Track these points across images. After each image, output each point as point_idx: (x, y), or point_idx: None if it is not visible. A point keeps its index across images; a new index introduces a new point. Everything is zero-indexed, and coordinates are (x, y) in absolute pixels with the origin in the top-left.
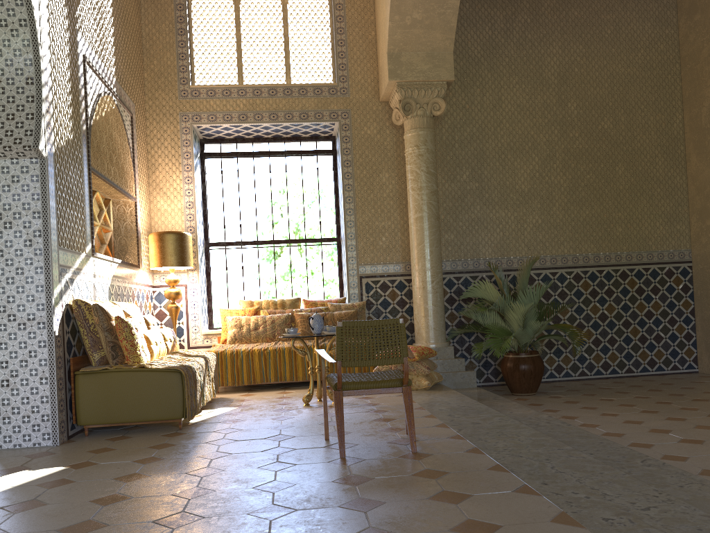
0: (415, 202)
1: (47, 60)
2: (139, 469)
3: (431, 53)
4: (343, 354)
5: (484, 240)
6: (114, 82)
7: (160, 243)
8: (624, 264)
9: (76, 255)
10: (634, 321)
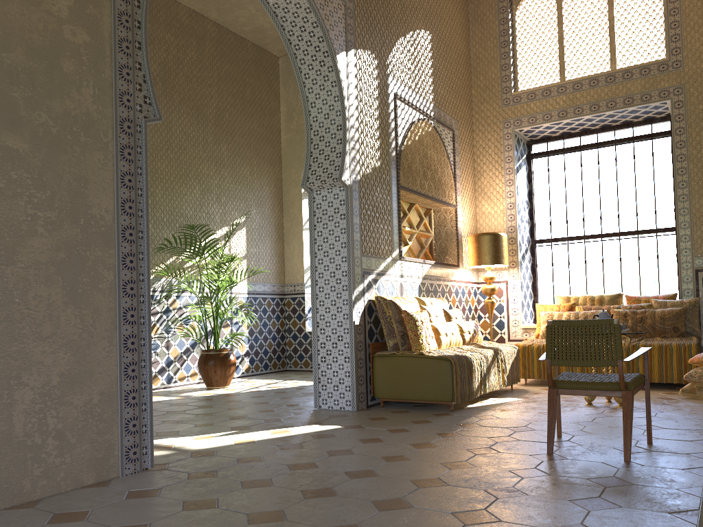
0: None
1: (354, 107)
2: (383, 436)
3: None
4: (552, 353)
5: None
6: (431, 107)
7: (475, 244)
8: None
9: (381, 260)
10: None
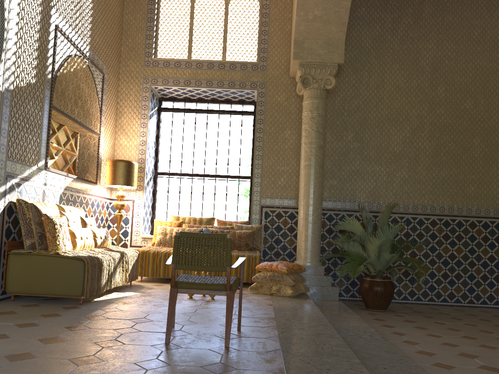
0: (305, 153)
1: (14, 22)
2: (10, 331)
3: (327, 41)
4: (177, 259)
5: (360, 187)
6: (87, 49)
7: (113, 167)
8: (473, 216)
9: (26, 167)
10: (478, 262)
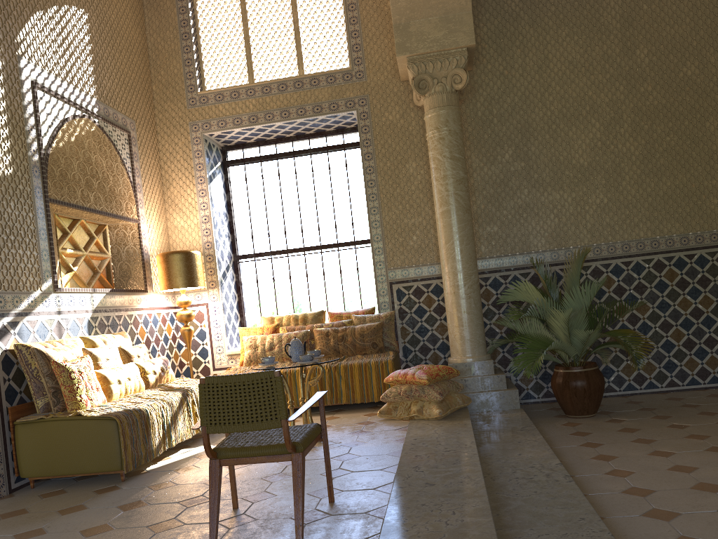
0: (439, 194)
1: None
2: None
3: (445, 16)
4: (207, 418)
5: (535, 229)
6: (93, 102)
7: (164, 264)
8: None
9: (23, 296)
10: None
